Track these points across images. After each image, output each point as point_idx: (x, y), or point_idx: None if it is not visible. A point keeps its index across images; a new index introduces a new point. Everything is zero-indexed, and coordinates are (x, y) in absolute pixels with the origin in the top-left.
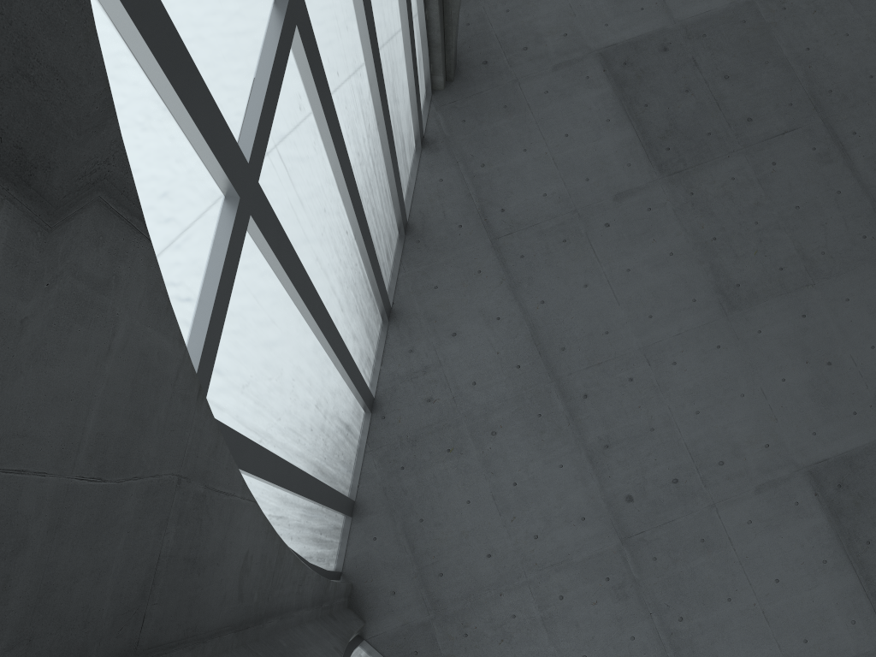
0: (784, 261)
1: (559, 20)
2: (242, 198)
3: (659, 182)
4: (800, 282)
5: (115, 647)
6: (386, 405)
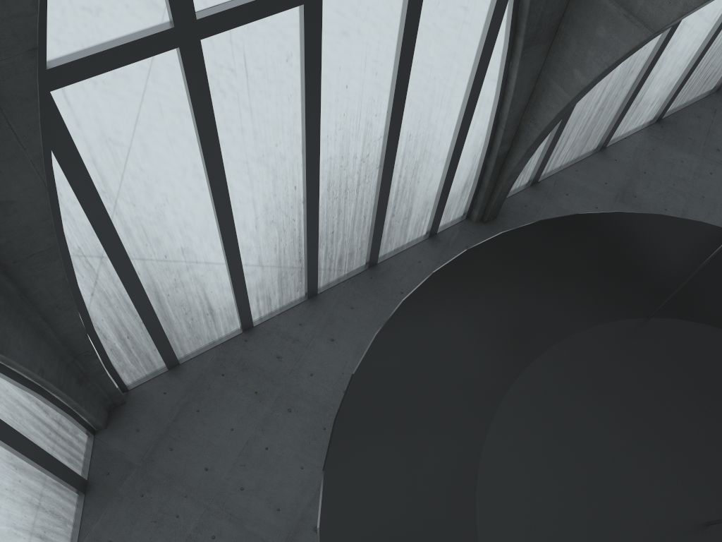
0: None
1: None
2: (177, 29)
3: None
4: None
5: None
6: (255, 336)
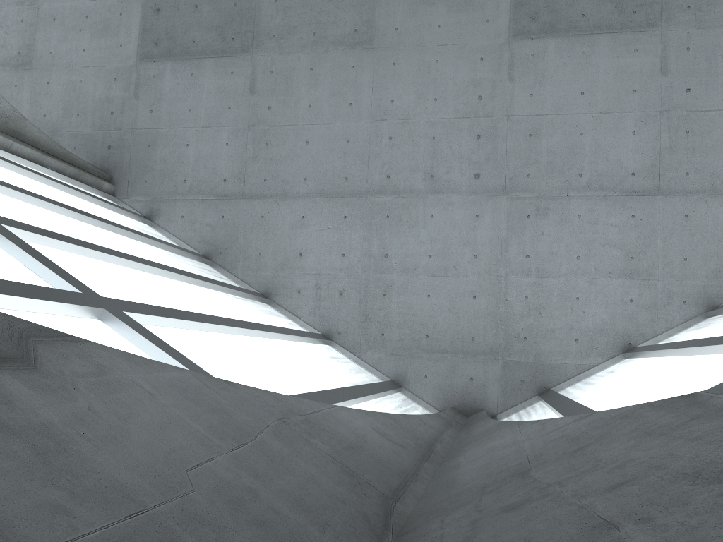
0: None
1: (102, 78)
2: (105, 308)
3: (254, 56)
4: None
5: (375, 502)
6: (331, 327)
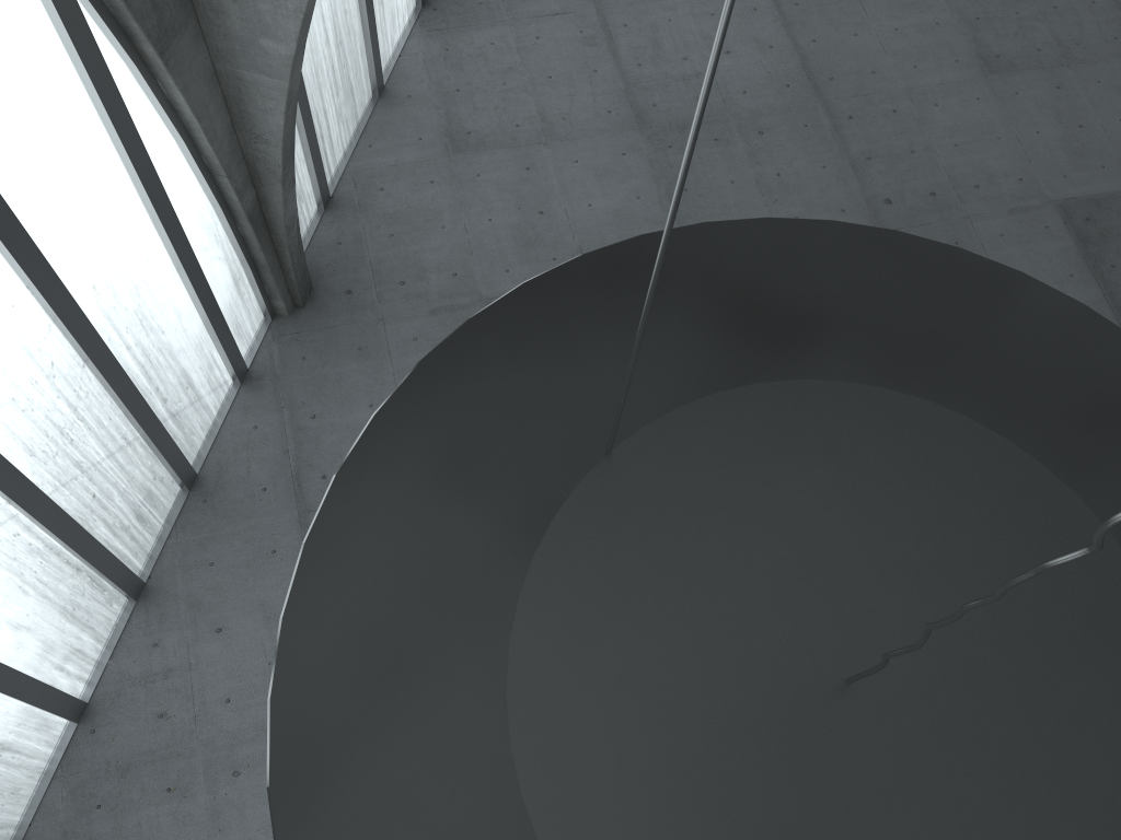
0: None
1: (452, 256)
2: None
3: None
4: None
5: None
6: (101, 714)
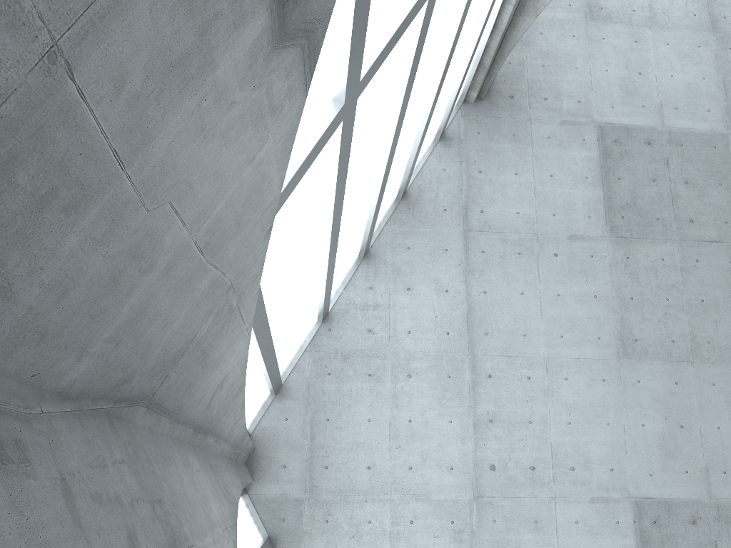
0: (677, 336)
1: (579, 88)
2: (345, 104)
3: (606, 239)
4: (683, 357)
5: (144, 387)
6: (335, 321)
